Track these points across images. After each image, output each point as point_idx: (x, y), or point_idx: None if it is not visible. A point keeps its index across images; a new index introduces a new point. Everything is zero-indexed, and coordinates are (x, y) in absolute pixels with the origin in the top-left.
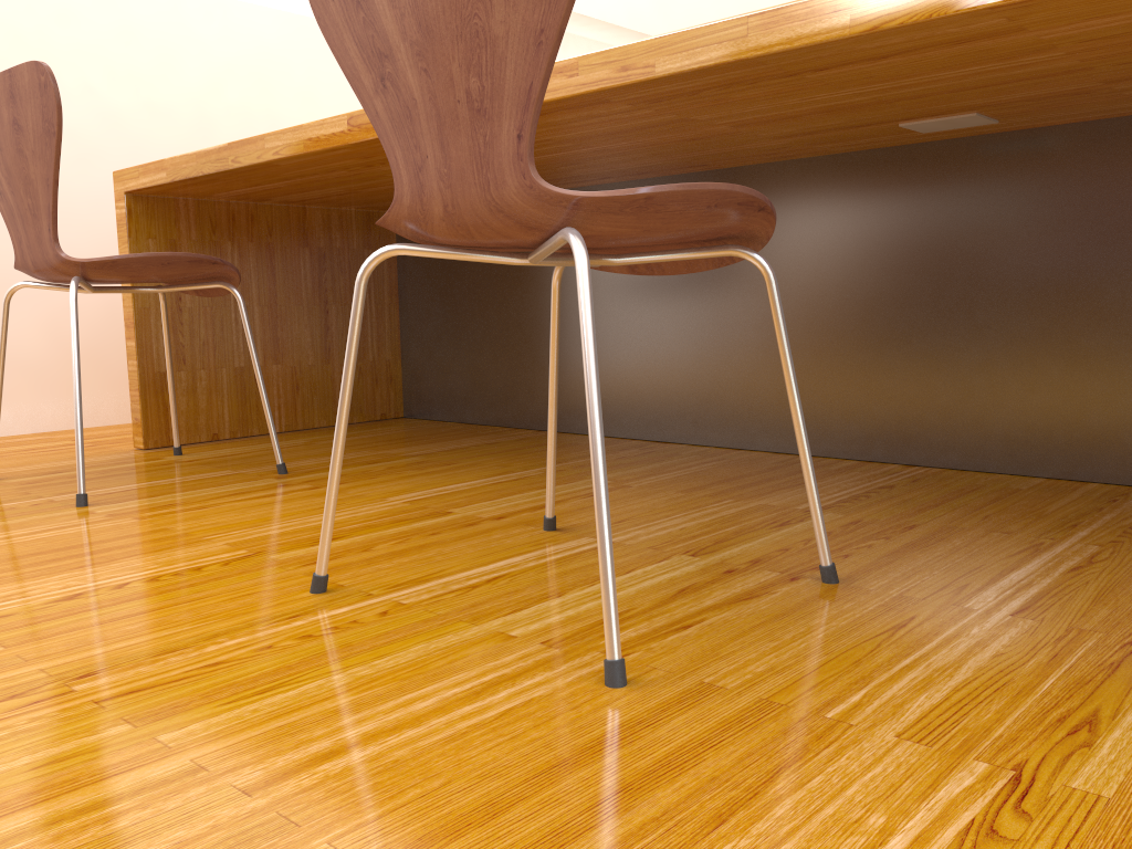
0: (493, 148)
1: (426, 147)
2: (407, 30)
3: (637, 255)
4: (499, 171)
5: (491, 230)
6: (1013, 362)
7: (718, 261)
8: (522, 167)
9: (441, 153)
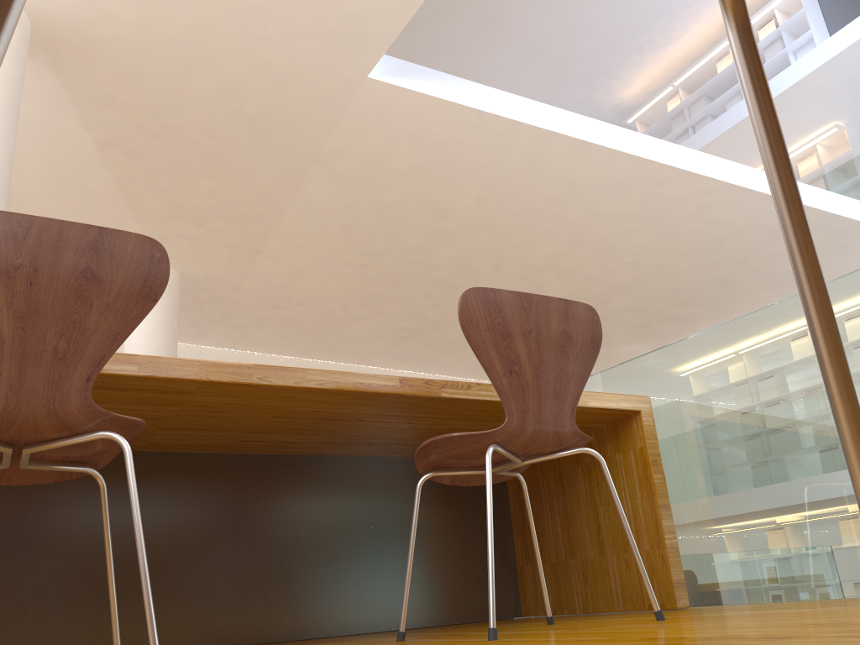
0: (66, 380)
1: (2, 369)
2: (15, 303)
3: (39, 464)
4: (66, 393)
5: (34, 426)
6: (57, 587)
7: (60, 477)
8: (86, 394)
9: (18, 374)
